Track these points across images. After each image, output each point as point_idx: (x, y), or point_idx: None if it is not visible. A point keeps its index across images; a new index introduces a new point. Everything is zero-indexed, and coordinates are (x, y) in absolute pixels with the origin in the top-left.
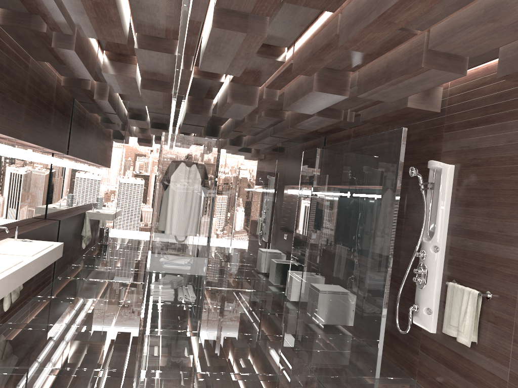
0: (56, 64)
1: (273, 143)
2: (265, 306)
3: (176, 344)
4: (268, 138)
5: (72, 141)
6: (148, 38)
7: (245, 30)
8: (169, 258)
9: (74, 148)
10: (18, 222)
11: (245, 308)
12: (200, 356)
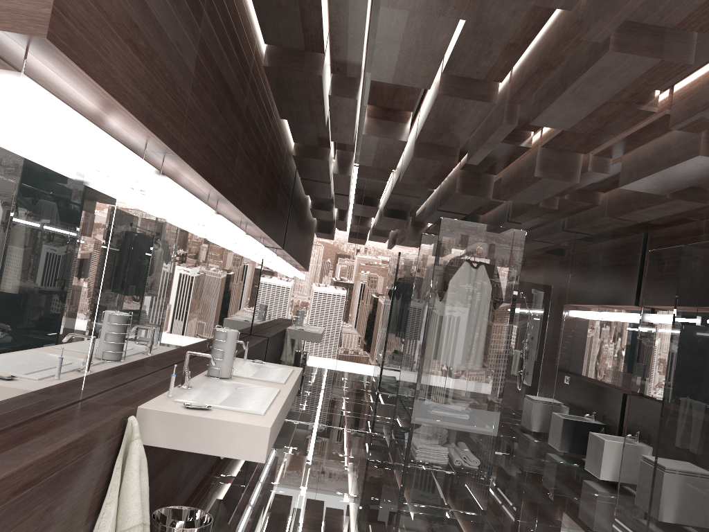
0: (297, 125)
1: (567, 240)
2: (561, 484)
3: (460, 531)
4: (559, 232)
5: (289, 231)
6: (457, 80)
7: (660, 54)
8: (445, 400)
9: (292, 240)
10: None
11: (533, 484)
12: None
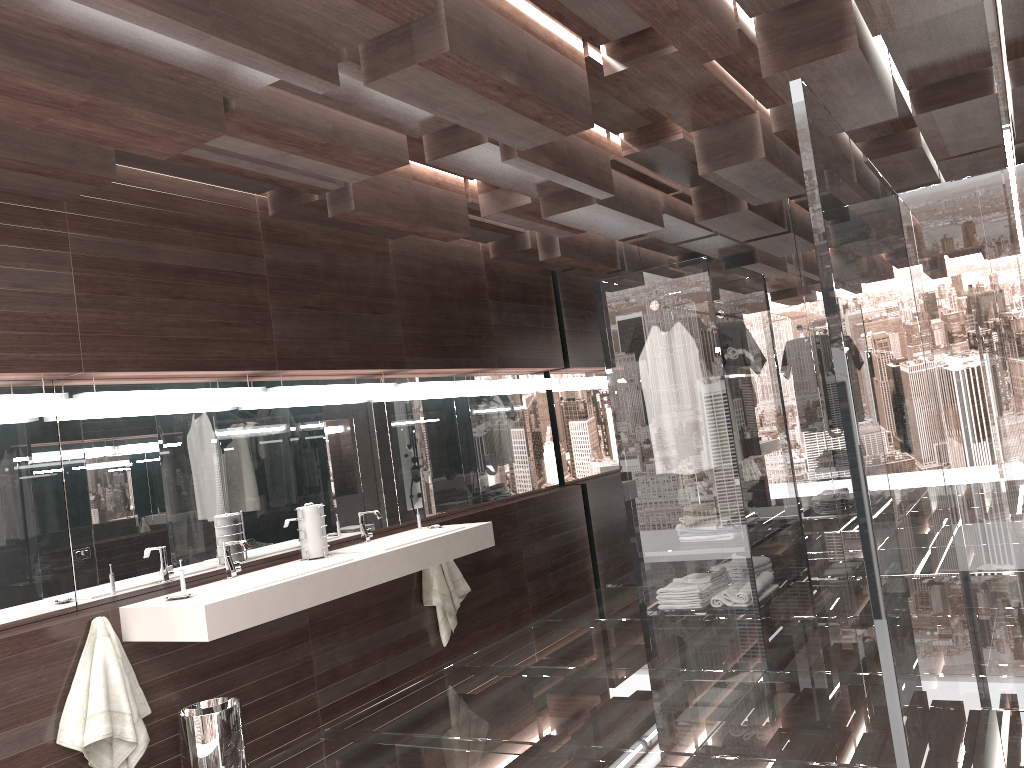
0: None
1: None
2: None
3: (688, 697)
4: None
5: (567, 342)
6: (440, 136)
7: (412, 58)
8: (667, 521)
9: (574, 353)
10: (479, 499)
11: None
12: (710, 722)
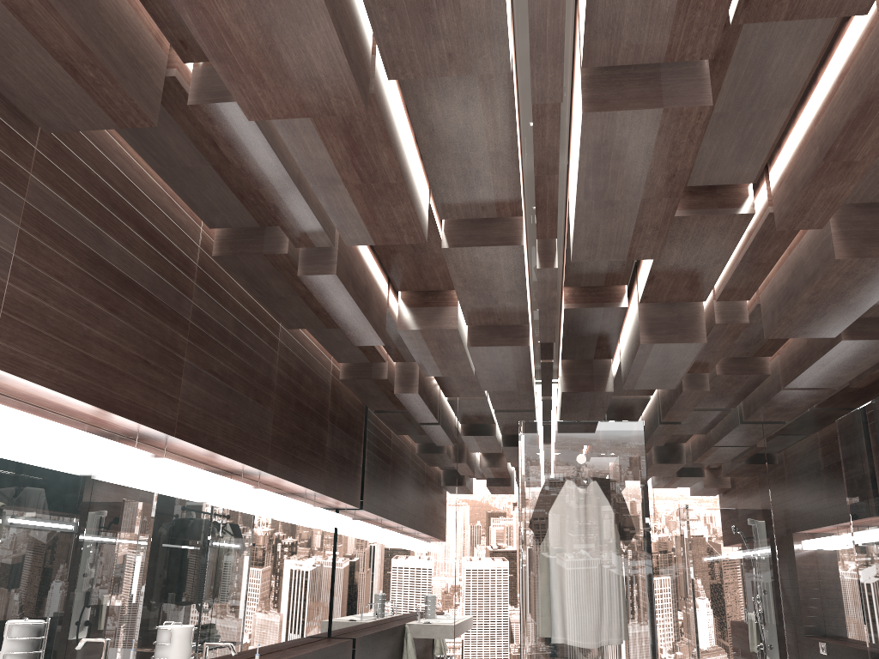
0: (326, 337)
1: (751, 435)
2: None
3: None
4: (738, 426)
5: (367, 482)
6: (465, 225)
7: (659, 101)
8: None
9: (372, 495)
10: (274, 642)
11: None
12: None
